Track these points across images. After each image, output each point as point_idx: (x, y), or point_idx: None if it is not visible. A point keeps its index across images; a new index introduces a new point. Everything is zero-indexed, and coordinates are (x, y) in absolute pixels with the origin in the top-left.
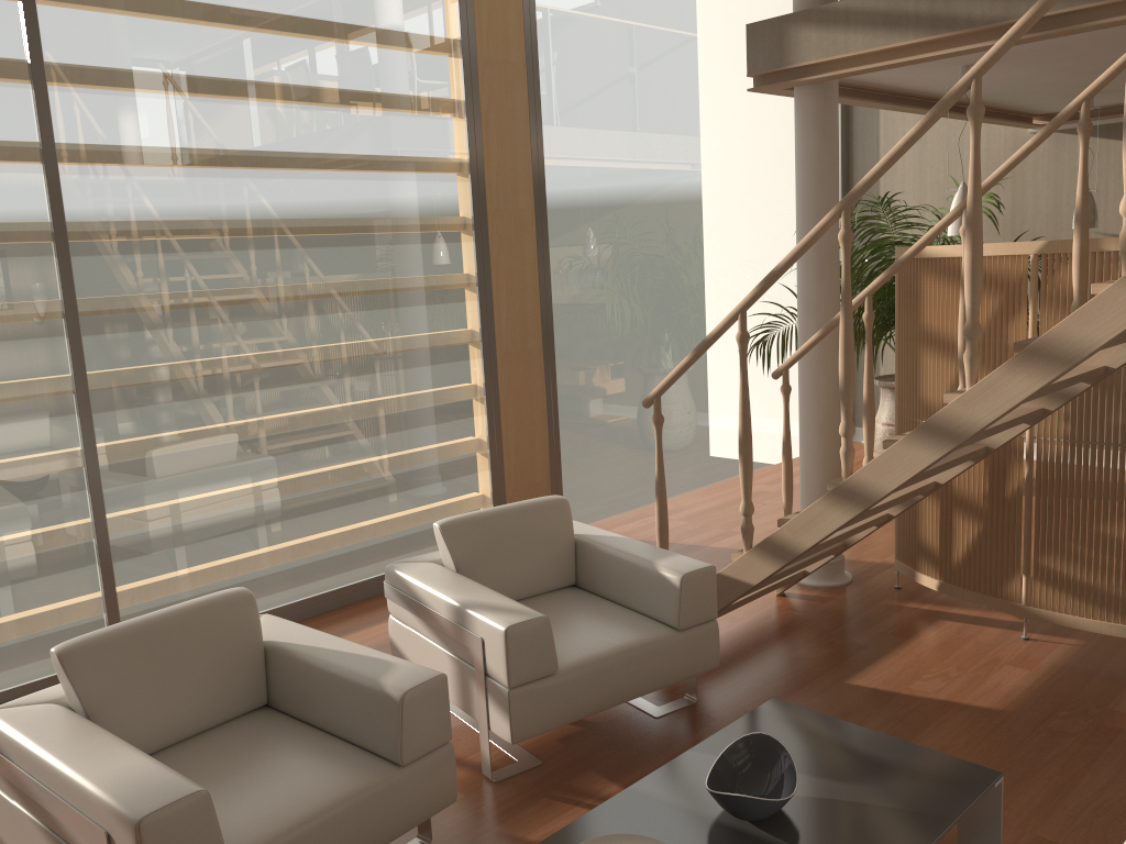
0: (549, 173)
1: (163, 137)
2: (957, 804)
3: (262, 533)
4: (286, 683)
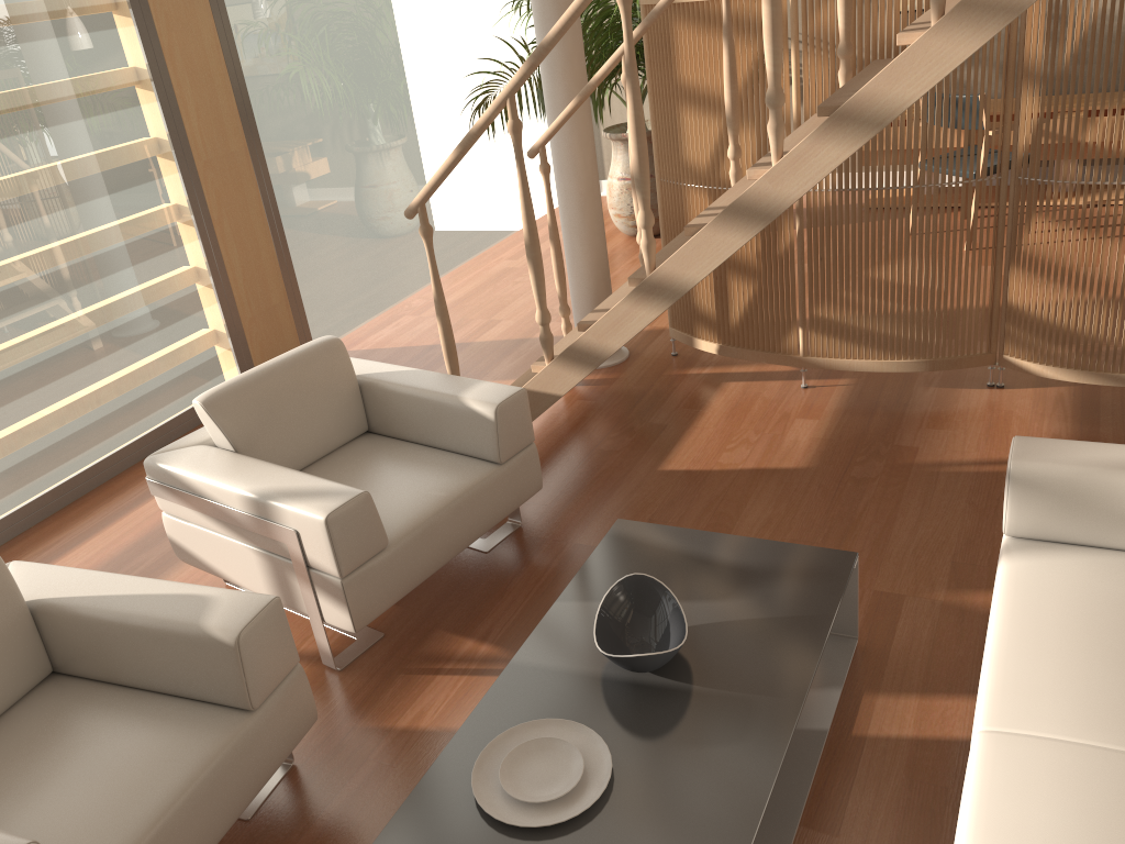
0: None
1: None
2: (830, 598)
3: None
4: (73, 645)
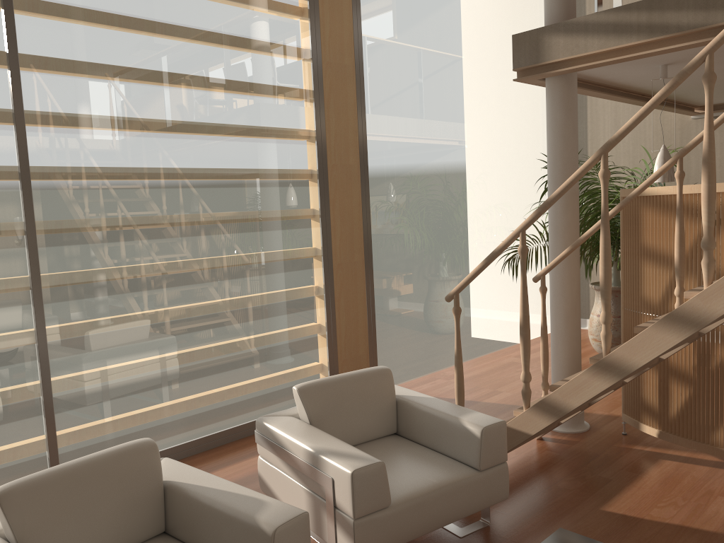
0: (369, 140)
1: (102, 107)
2: None
3: (165, 392)
4: (180, 515)
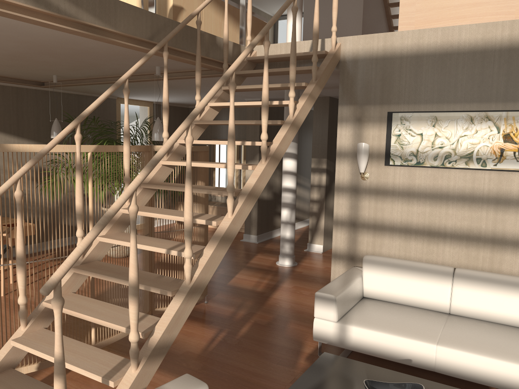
0: None
1: None
2: (354, 361)
3: None
4: None
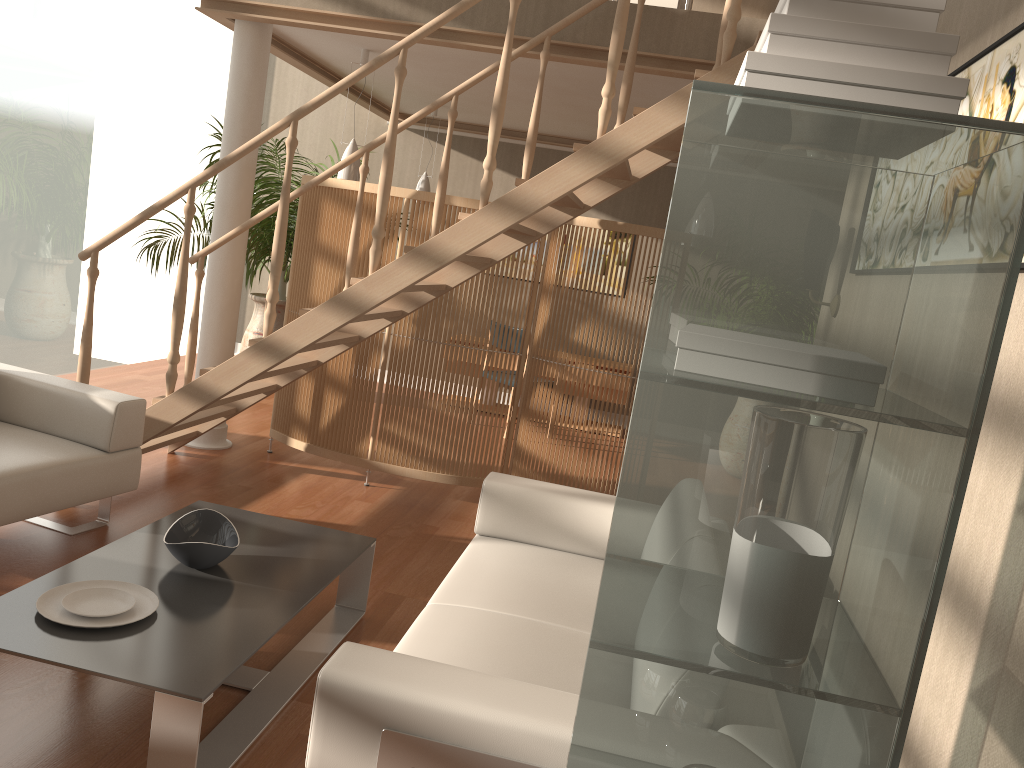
0: None
1: None
2: (349, 555)
3: None
4: None
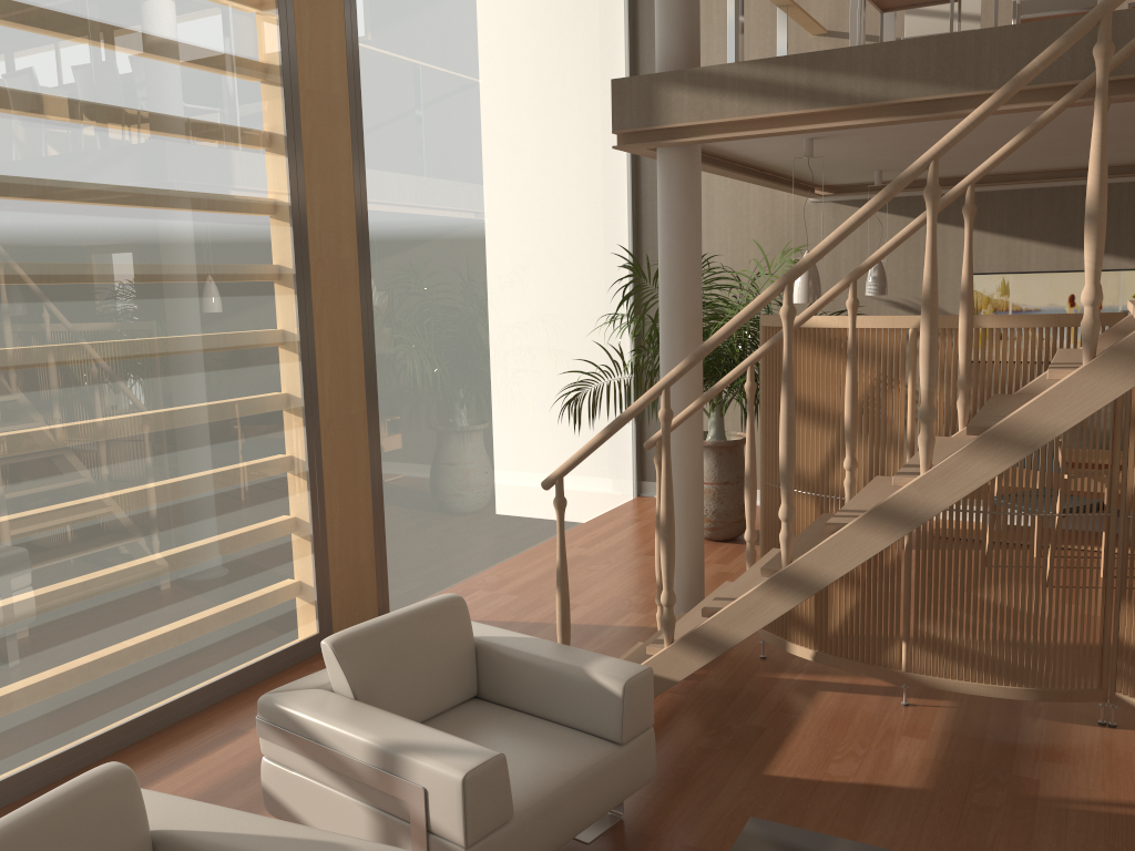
0: (372, 219)
1: None
2: None
3: (50, 657)
4: None
